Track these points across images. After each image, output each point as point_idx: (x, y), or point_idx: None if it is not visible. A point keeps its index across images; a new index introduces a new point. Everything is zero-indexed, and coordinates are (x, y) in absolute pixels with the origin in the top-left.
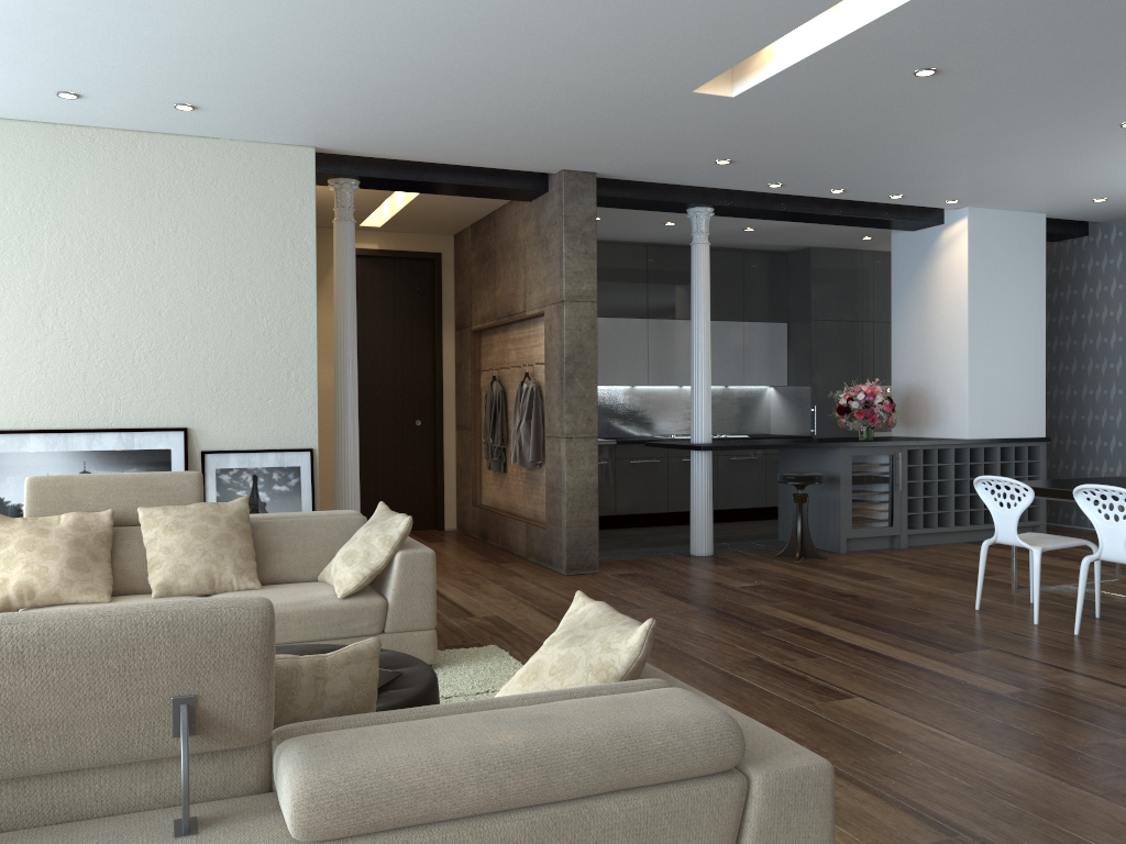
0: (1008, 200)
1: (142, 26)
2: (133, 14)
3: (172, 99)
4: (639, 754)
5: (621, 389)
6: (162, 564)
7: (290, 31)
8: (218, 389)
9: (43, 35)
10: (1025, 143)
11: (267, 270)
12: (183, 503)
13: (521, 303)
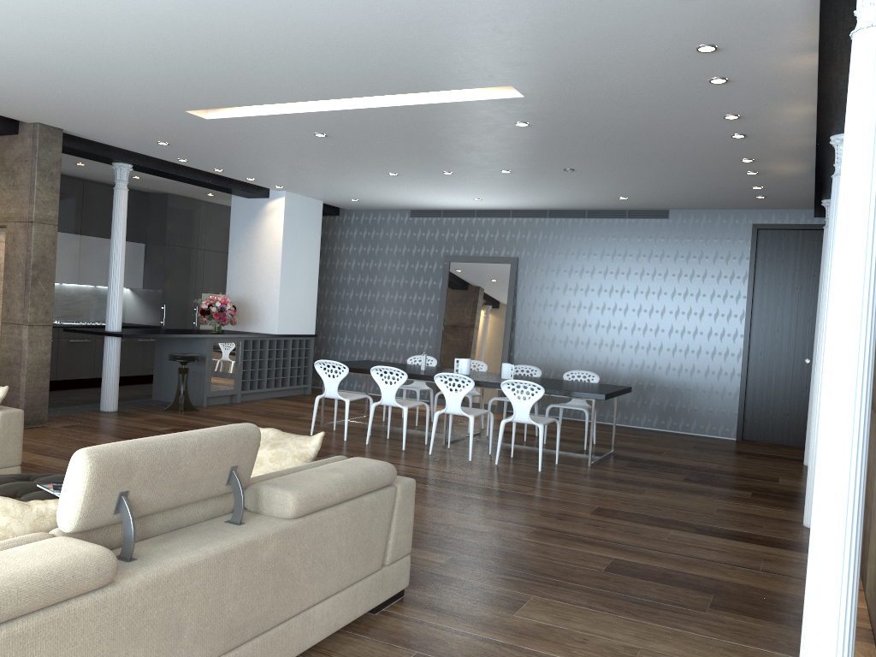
0: (310, 192)
1: None
2: None
3: None
4: (374, 478)
5: None
6: None
7: None
8: None
9: None
10: (340, 171)
11: None
12: None
13: None
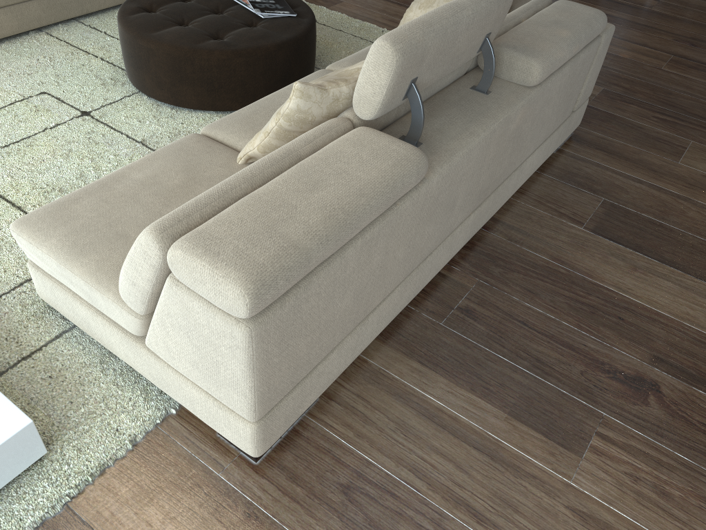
0: None
1: None
2: None
3: None
4: (593, 32)
5: None
6: None
7: None
8: None
9: None
10: None
11: None
12: None
13: None
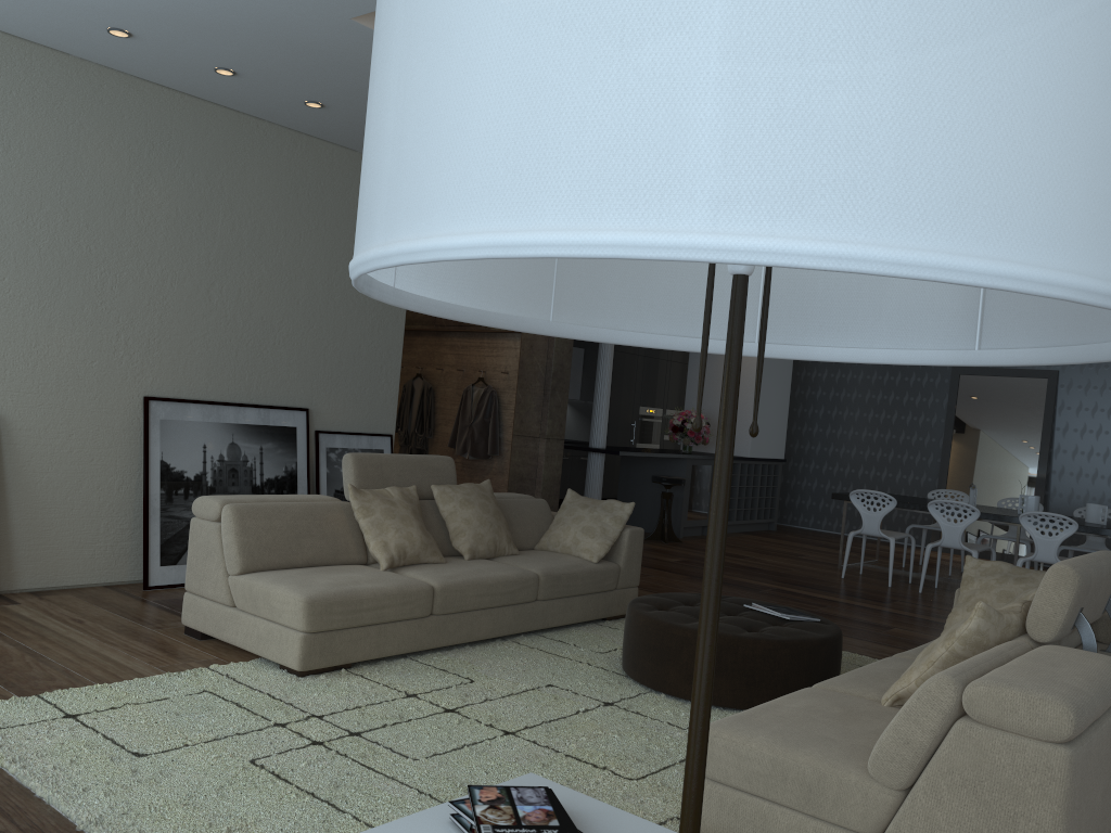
0: None
1: None
2: None
3: None
4: None
5: None
6: (465, 532)
7: None
8: (332, 375)
9: None
10: None
11: None
12: (447, 483)
13: None
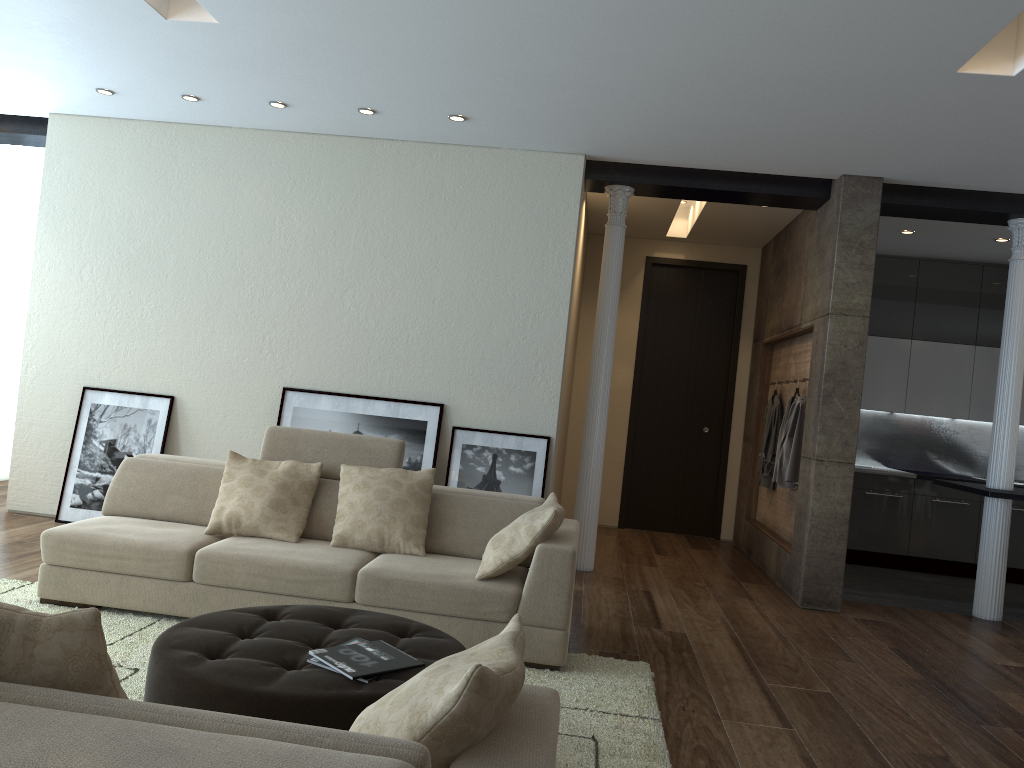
0: None
1: (384, 40)
2: (371, 29)
3: (443, 111)
4: None
5: (938, 420)
6: (345, 517)
7: (502, 33)
8: (473, 372)
9: (319, 56)
10: None
11: (528, 268)
12: (381, 466)
13: (799, 316)
